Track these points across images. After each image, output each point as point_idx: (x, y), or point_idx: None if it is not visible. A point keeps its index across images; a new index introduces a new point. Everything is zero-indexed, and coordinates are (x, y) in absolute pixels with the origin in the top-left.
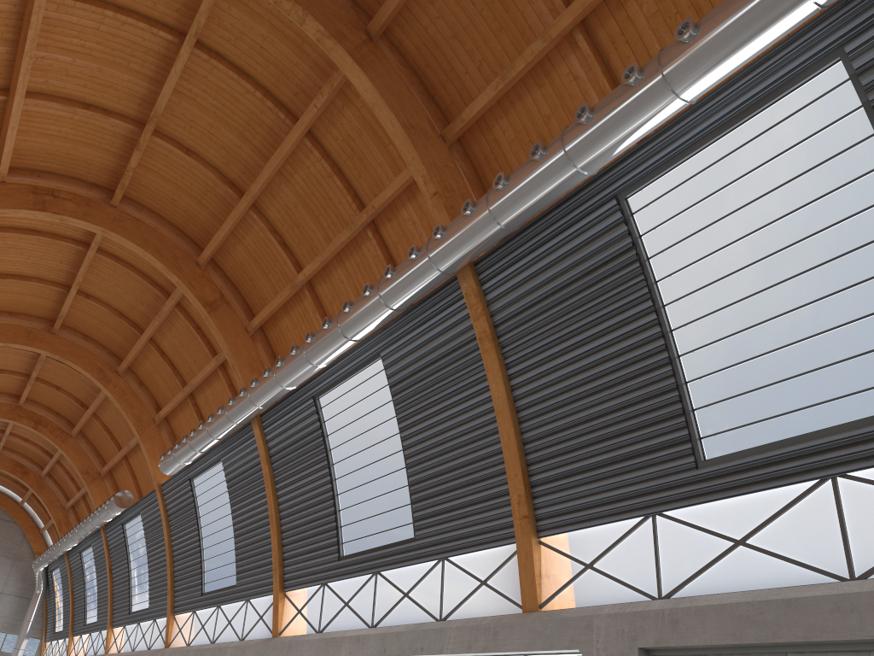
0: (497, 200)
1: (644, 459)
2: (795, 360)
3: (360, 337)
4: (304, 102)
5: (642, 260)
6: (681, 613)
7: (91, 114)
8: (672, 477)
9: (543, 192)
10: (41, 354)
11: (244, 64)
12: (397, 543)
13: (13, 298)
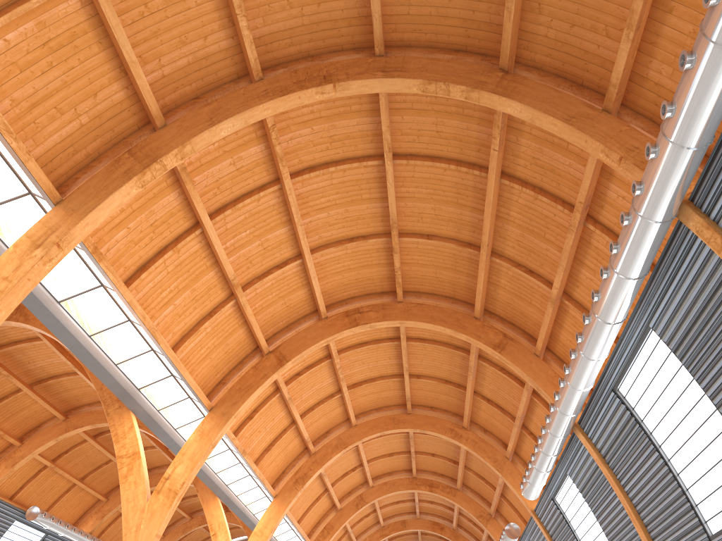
0: (672, 128)
1: None
2: None
3: (621, 318)
4: (487, 152)
5: None
6: None
7: (356, 244)
8: None
9: (713, 93)
10: (409, 432)
11: (432, 151)
12: None
13: (373, 397)
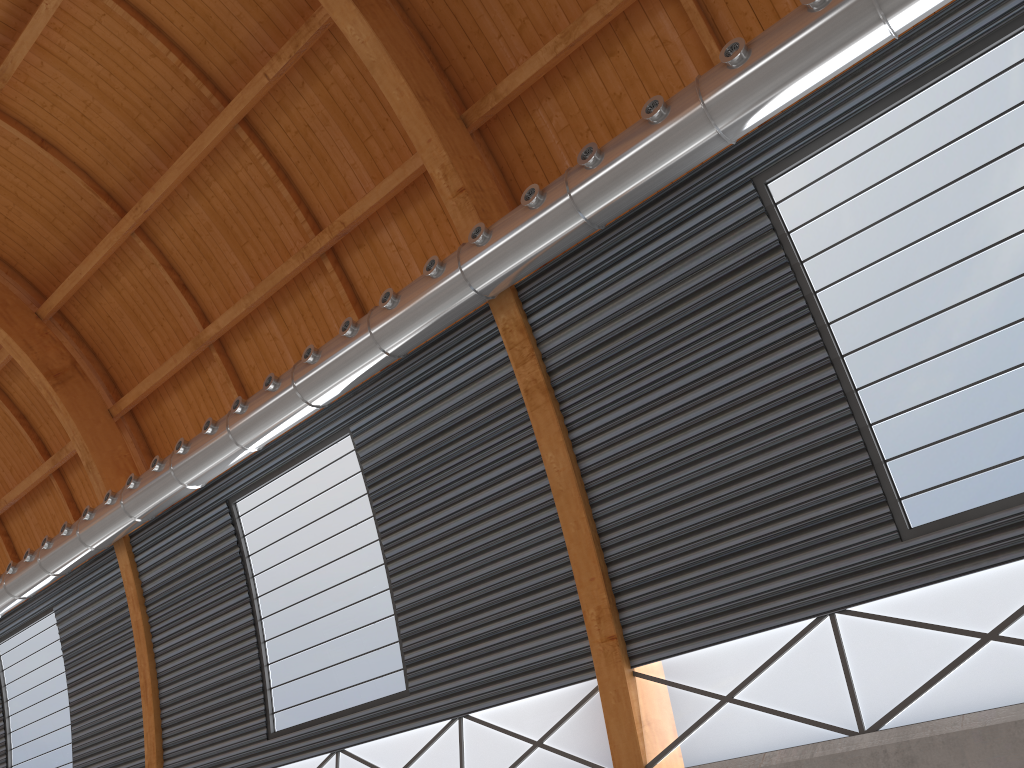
0: (584, 181)
1: (811, 535)
2: None
3: (326, 401)
4: (242, 74)
5: (794, 264)
6: (918, 748)
7: None
8: (860, 557)
9: (659, 167)
10: None
11: (155, 12)
12: (375, 702)
13: None
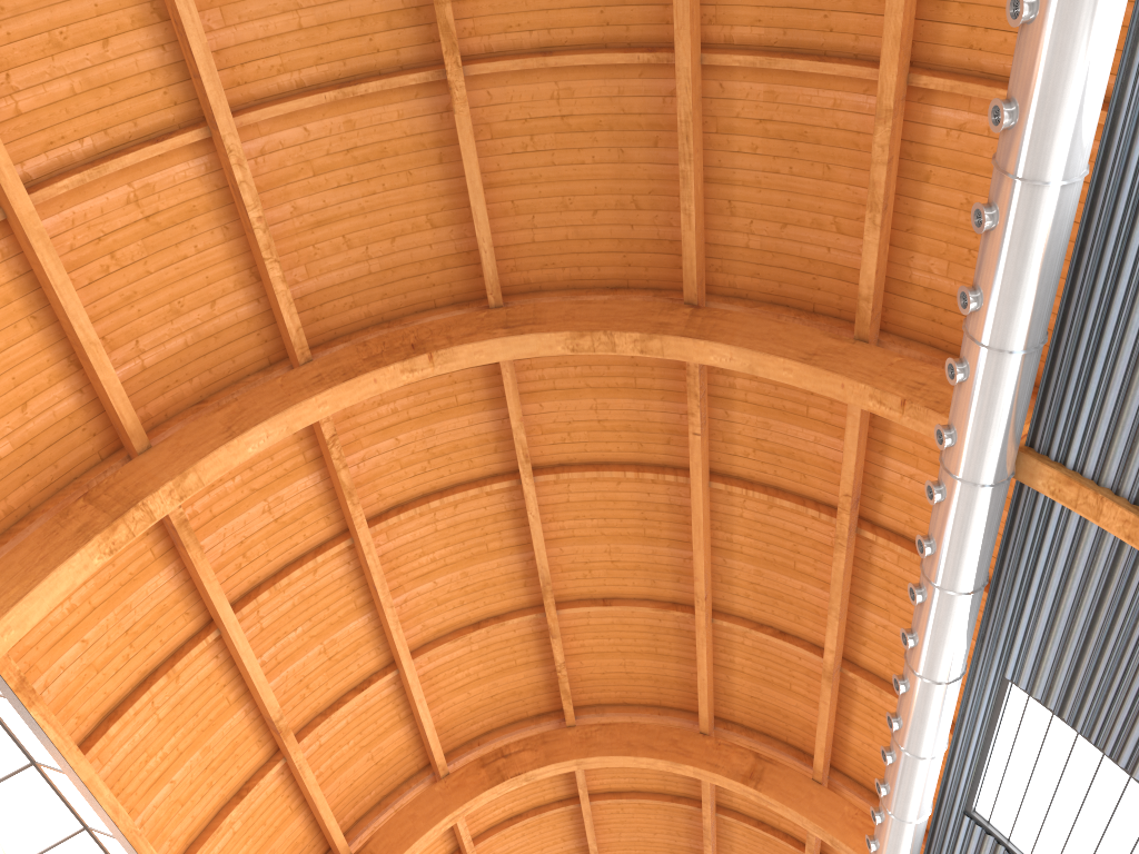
0: (983, 324)
1: None
2: None
3: (959, 670)
4: (682, 443)
5: None
6: None
7: (486, 631)
8: None
9: (1036, 257)
10: None
11: (595, 454)
12: None
13: None
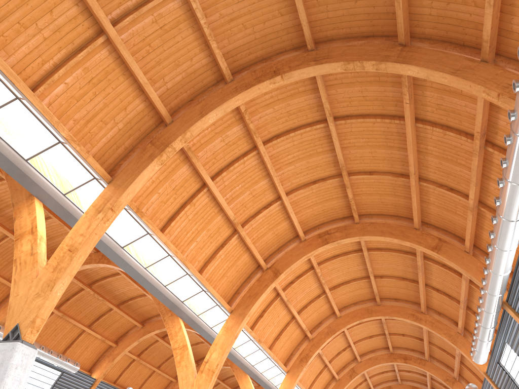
0: None
1: None
2: None
3: None
4: (402, 106)
5: None
6: None
7: (318, 185)
8: None
9: None
10: (381, 319)
11: (362, 111)
12: None
13: (350, 295)
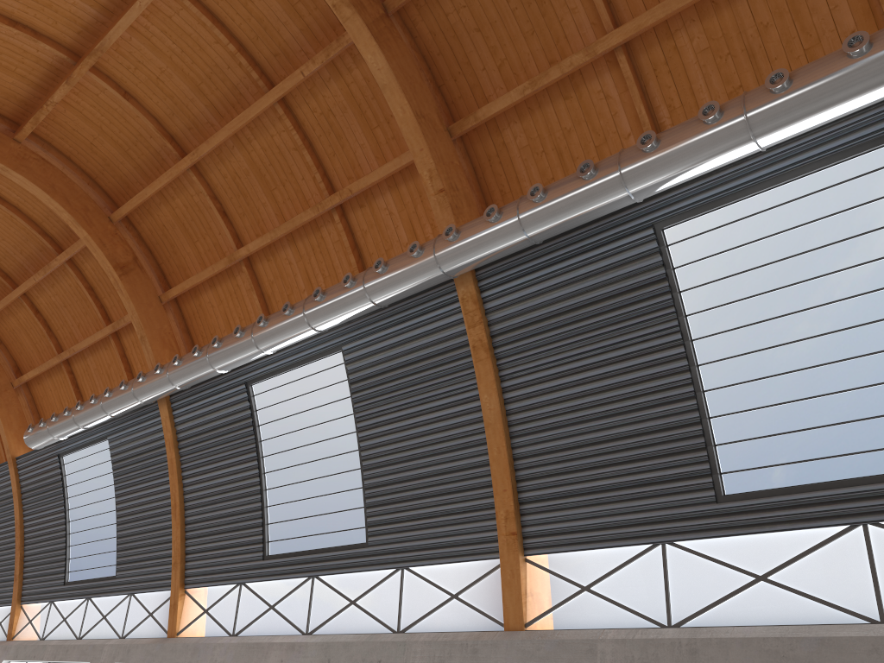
0: (530, 211)
1: (657, 488)
2: (830, 409)
3: (326, 328)
4: (283, 65)
5: (674, 293)
6: (701, 644)
7: (17, 34)
8: (687, 509)
9: (585, 211)
10: None
11: (221, 11)
12: (343, 547)
13: None
